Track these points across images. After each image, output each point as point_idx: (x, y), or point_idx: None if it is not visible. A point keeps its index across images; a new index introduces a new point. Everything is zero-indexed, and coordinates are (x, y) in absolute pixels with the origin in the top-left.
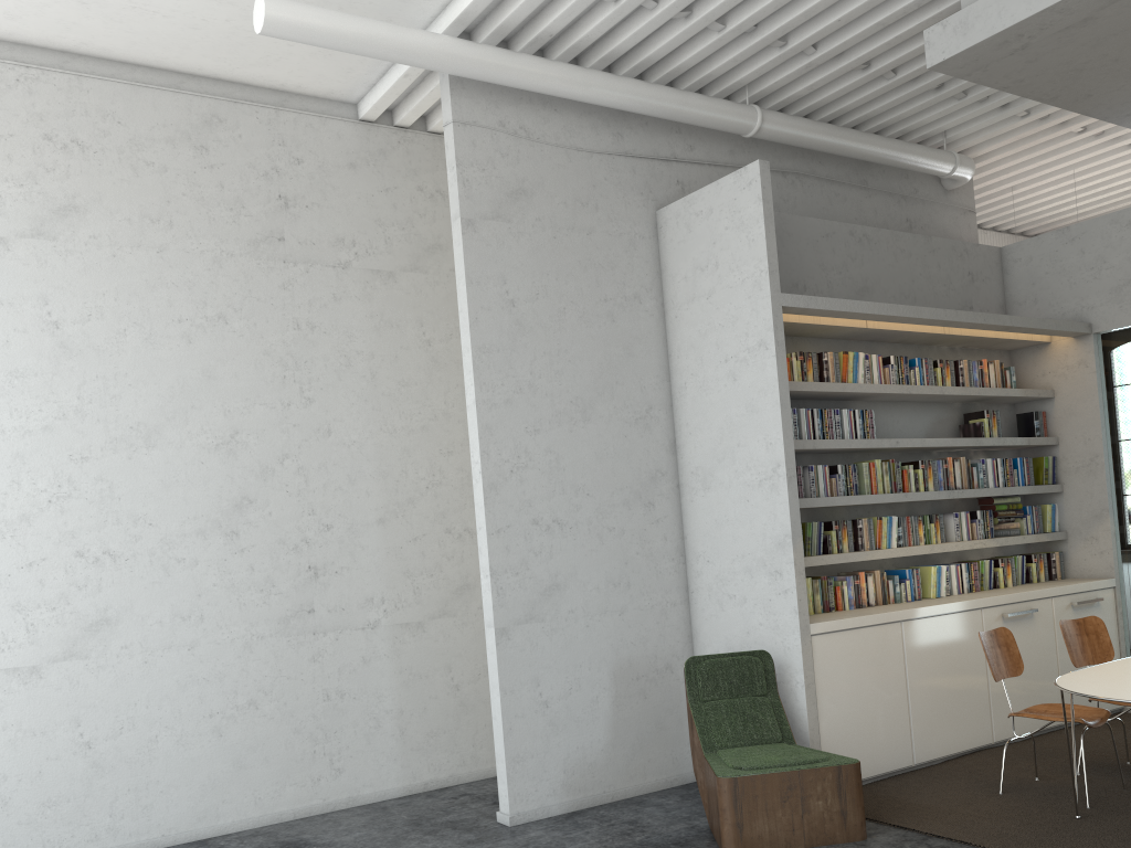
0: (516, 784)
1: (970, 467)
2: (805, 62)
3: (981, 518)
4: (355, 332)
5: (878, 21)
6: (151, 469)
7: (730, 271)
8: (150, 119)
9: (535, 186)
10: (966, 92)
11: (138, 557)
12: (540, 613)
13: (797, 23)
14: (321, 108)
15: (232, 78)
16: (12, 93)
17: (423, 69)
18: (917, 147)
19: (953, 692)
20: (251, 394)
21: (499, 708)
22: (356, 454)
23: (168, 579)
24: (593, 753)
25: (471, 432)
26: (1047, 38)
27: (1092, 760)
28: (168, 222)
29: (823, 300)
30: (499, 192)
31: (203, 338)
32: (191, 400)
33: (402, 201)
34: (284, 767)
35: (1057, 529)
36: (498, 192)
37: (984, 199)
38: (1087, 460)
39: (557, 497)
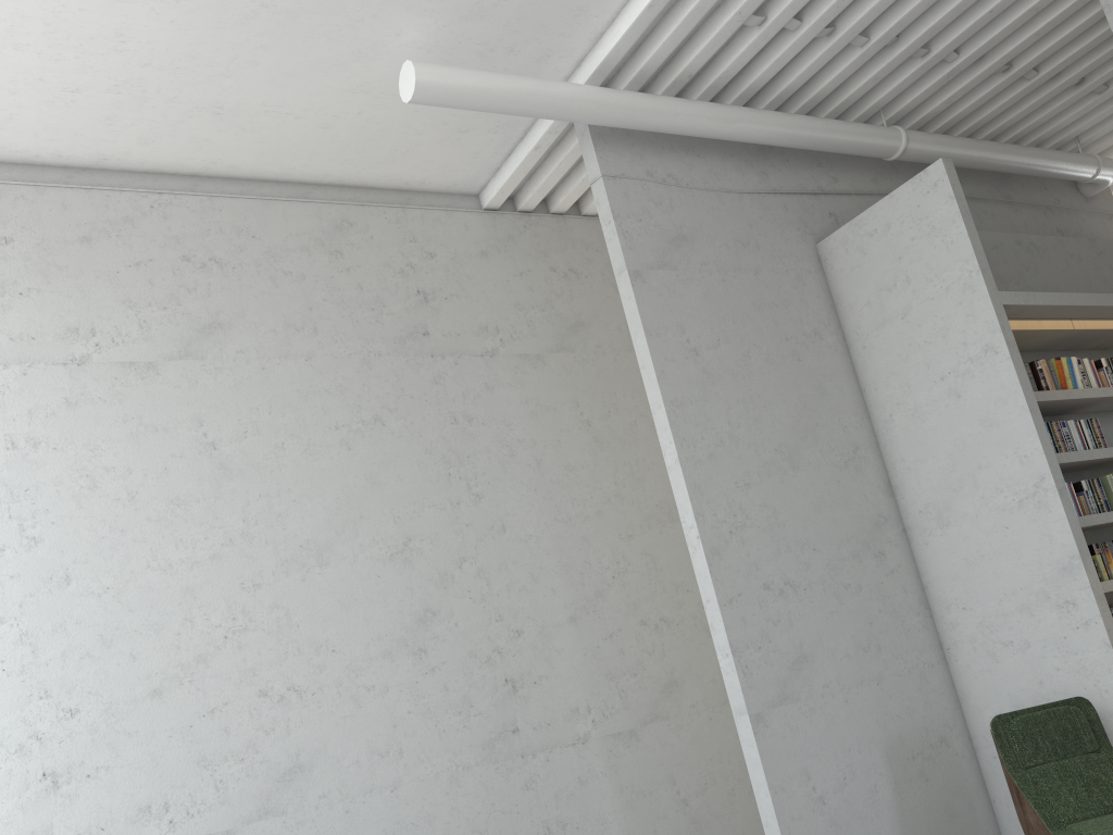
0: None
1: None
2: (947, 70)
3: None
4: (513, 420)
5: (1031, 6)
6: (327, 590)
7: (927, 281)
8: (283, 230)
9: (693, 231)
10: (1107, 84)
11: (325, 689)
12: (793, 691)
13: (947, 22)
14: (445, 203)
15: (357, 183)
16: (148, 219)
17: (555, 137)
18: (1058, 152)
19: None
20: (418, 497)
21: (772, 811)
22: (534, 549)
23: (359, 711)
24: None
25: (677, 495)
26: None
27: None
28: (312, 329)
29: (1040, 295)
30: (660, 241)
31: (362, 443)
32: (358, 509)
33: (537, 283)
34: None
35: None
36: (659, 241)
37: None
38: None
39: (783, 556)
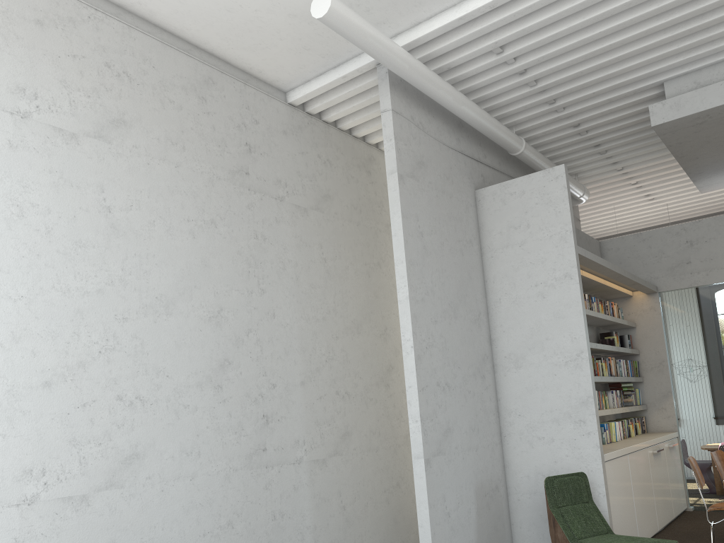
0: None
1: (616, 364)
2: (555, 116)
3: (619, 394)
4: (287, 246)
5: (609, 98)
6: (169, 332)
7: (540, 229)
8: (172, 70)
9: (427, 161)
10: (606, 150)
11: (159, 402)
12: (443, 448)
13: (574, 90)
14: (267, 90)
15: (221, 56)
16: (85, 25)
17: (358, 74)
18: (573, 178)
19: (645, 499)
20: (230, 282)
21: (427, 518)
22: (288, 333)
23: (178, 421)
24: None
25: (402, 318)
26: (716, 119)
27: (722, 537)
28: (182, 146)
29: (589, 253)
30: (413, 161)
31: (202, 236)
32: (194, 281)
33: (310, 162)
34: None
35: (641, 403)
36: (412, 161)
37: None
38: (657, 364)
39: (446, 368)
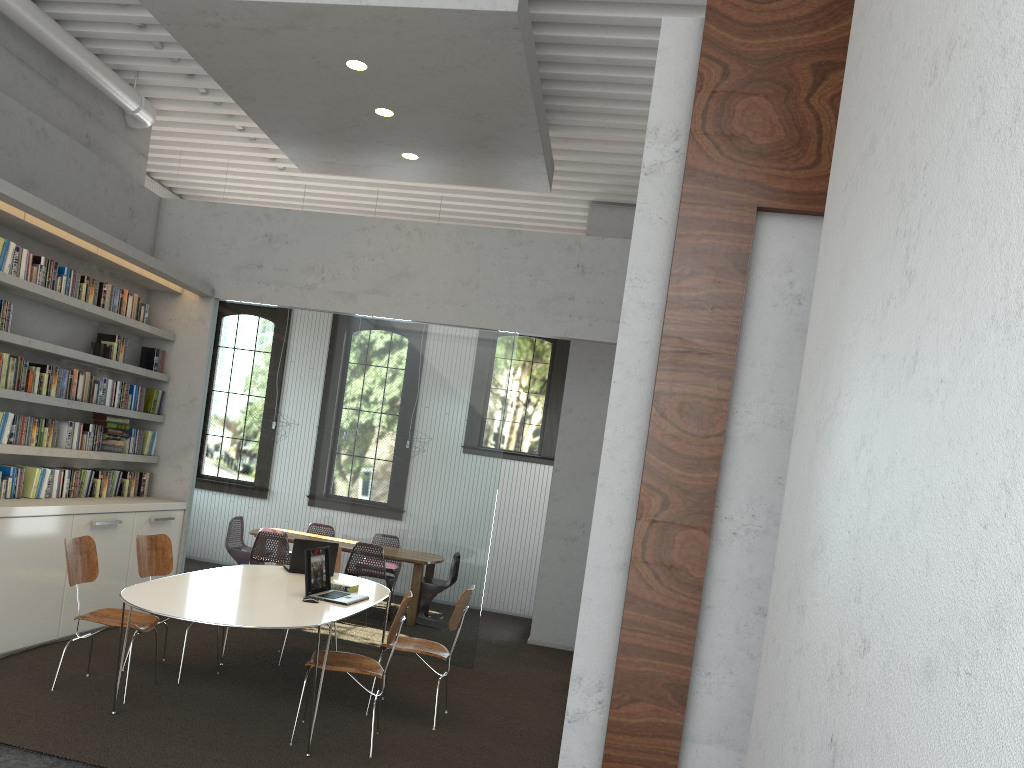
0: None
1: (93, 383)
2: None
3: (93, 431)
4: None
5: None
6: None
7: None
8: None
9: None
10: (164, 45)
11: None
12: None
13: None
14: None
15: None
16: None
17: None
18: (111, 72)
19: (31, 591)
20: None
21: None
22: None
23: None
24: None
25: None
26: (236, 29)
27: (138, 656)
28: None
29: None
30: None
31: None
32: None
33: None
34: None
35: (153, 453)
36: None
37: (158, 151)
38: (188, 401)
39: None
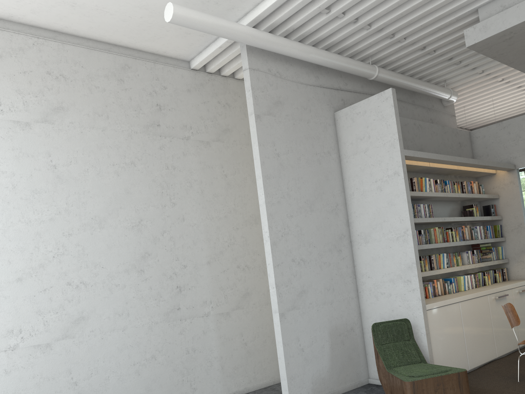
0: (292, 390)
1: (471, 230)
2: (399, 45)
3: (476, 253)
4: (193, 171)
5: (437, 26)
6: (102, 239)
7: (377, 139)
8: (97, 65)
9: (284, 99)
10: (460, 61)
11: (97, 284)
12: (297, 305)
13: (403, 26)
14: (174, 63)
15: (134, 47)
16: (31, 50)
17: (229, 44)
18: (436, 86)
19: (480, 334)
20: (147, 201)
21: (282, 353)
22: (196, 230)
23: (111, 295)
24: (323, 373)
25: (262, 217)
26: (521, 34)
27: None
28: (106, 116)
29: (419, 153)
30: (270, 102)
31: (124, 173)
32: (120, 204)
33: (211, 108)
34: (169, 389)
35: (504, 257)
36: (269, 102)
37: None
38: (516, 226)
39: (301, 248)
